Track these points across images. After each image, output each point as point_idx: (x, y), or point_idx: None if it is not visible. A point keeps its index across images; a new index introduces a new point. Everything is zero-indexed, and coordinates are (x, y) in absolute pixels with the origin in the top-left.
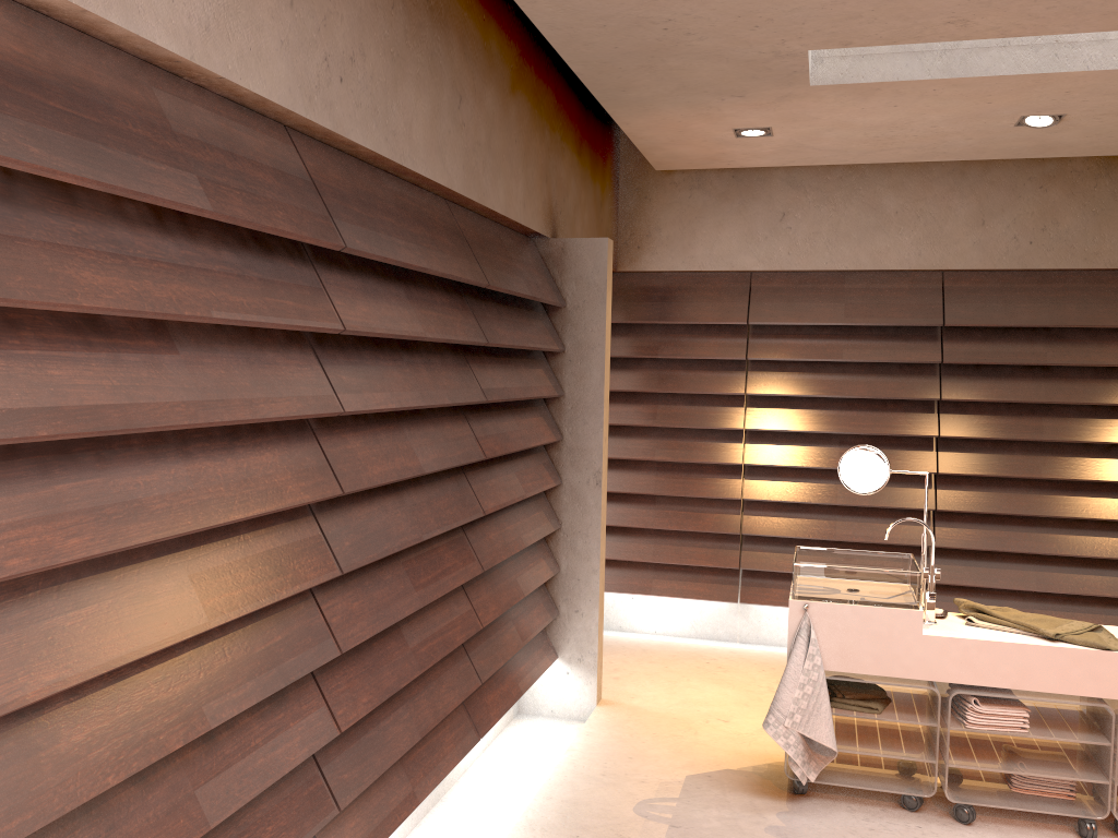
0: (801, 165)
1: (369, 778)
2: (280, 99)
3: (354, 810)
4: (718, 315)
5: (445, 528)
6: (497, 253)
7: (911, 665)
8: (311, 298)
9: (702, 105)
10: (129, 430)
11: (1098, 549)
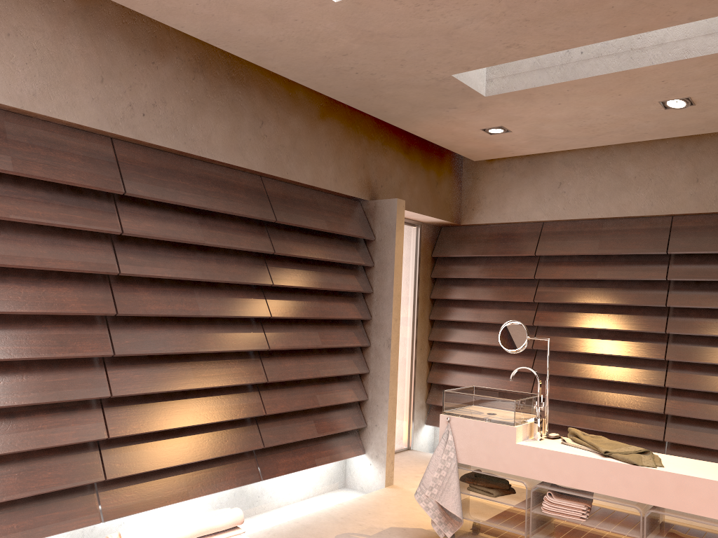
0: (561, 150)
1: (137, 470)
2: (89, 124)
3: (134, 488)
4: (518, 250)
5: (224, 349)
6: (302, 206)
7: (509, 464)
8: (101, 216)
9: (441, 115)
10: None
11: None
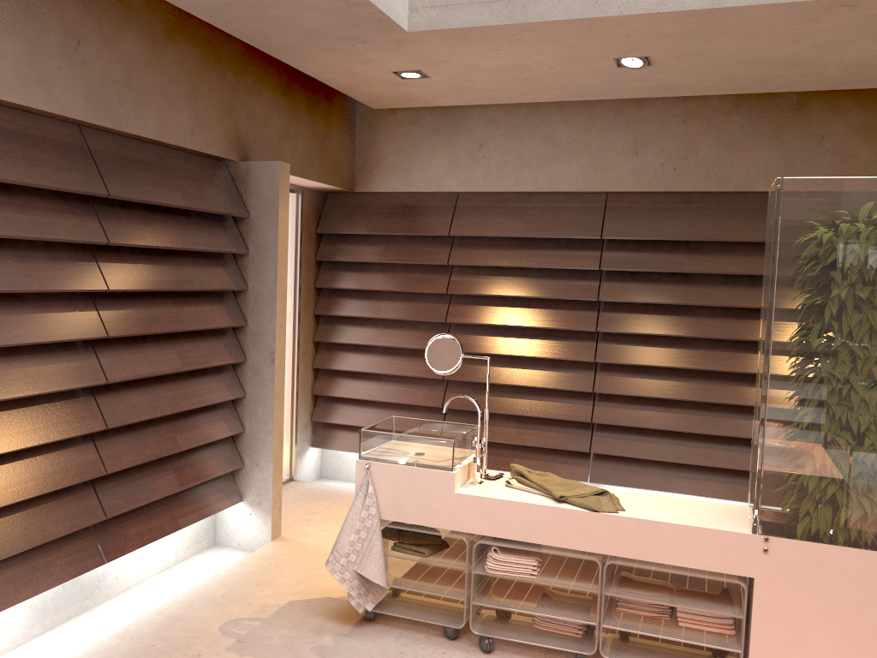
0: (484, 104)
1: None
2: None
3: None
4: (428, 228)
5: (38, 391)
6: (146, 171)
7: (446, 517)
8: None
9: (342, 50)
10: None
11: (723, 428)
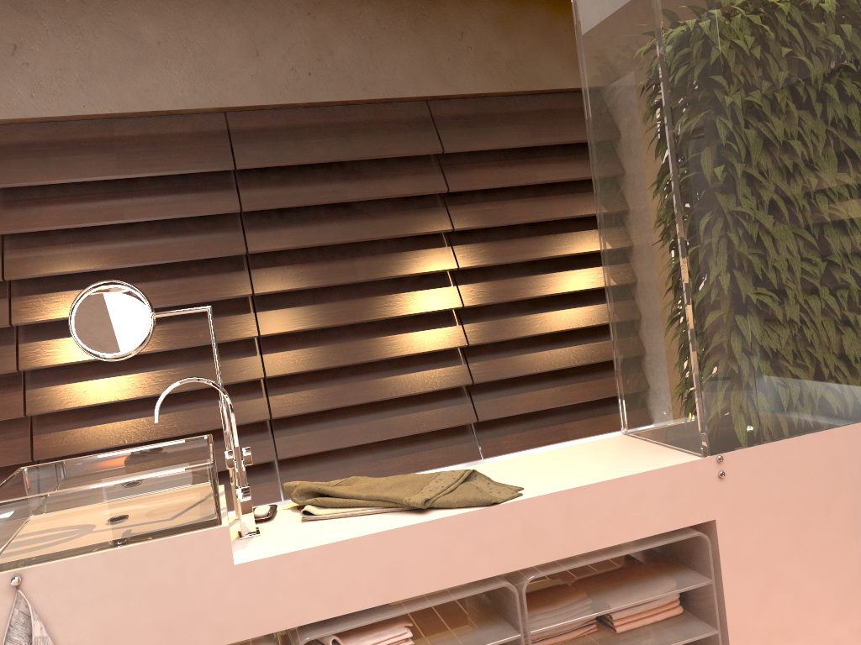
0: None
1: None
2: None
3: None
4: None
5: None
6: None
7: (226, 620)
8: None
9: None
10: None
11: (429, 383)
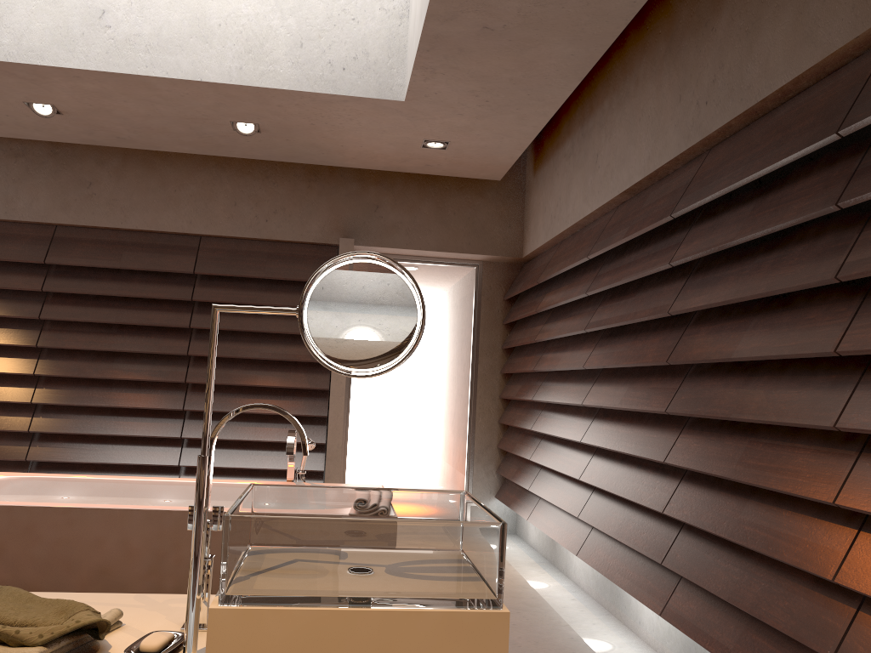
0: None
1: (682, 571)
2: (673, 155)
3: (698, 602)
4: None
5: (760, 418)
6: None
7: None
8: (668, 251)
9: None
10: (603, 327)
11: None
